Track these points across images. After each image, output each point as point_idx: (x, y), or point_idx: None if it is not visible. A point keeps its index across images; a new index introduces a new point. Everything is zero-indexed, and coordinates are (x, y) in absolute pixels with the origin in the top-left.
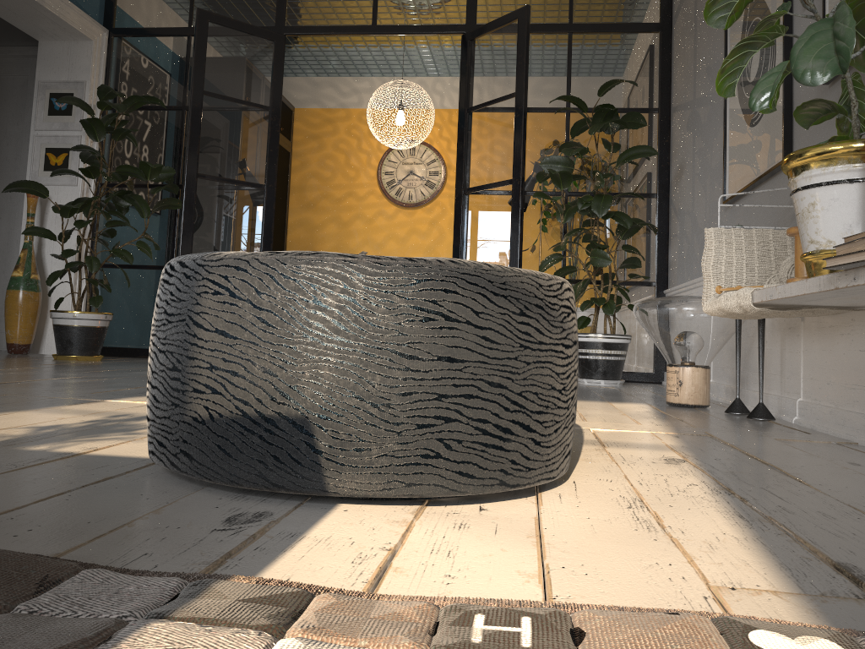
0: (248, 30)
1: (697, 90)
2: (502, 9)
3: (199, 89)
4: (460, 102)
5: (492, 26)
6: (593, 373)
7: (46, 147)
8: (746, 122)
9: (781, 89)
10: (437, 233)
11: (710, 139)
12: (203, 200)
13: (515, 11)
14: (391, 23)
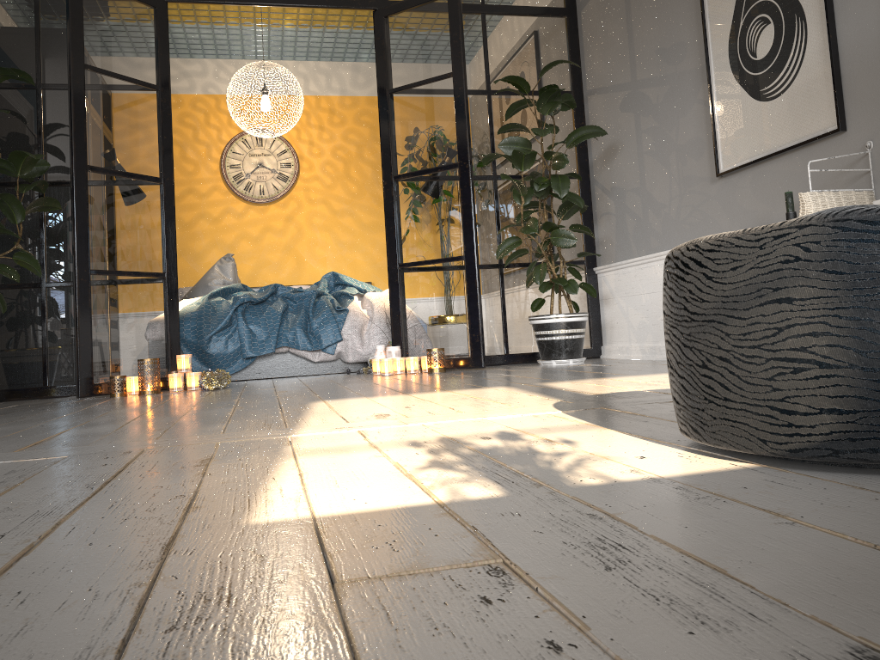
0: None
1: (639, 72)
2: None
3: (80, 61)
4: (379, 83)
5: (413, 2)
6: (560, 353)
7: None
8: (754, 97)
9: (824, 63)
10: (294, 230)
11: (673, 117)
12: (96, 198)
13: None
14: None
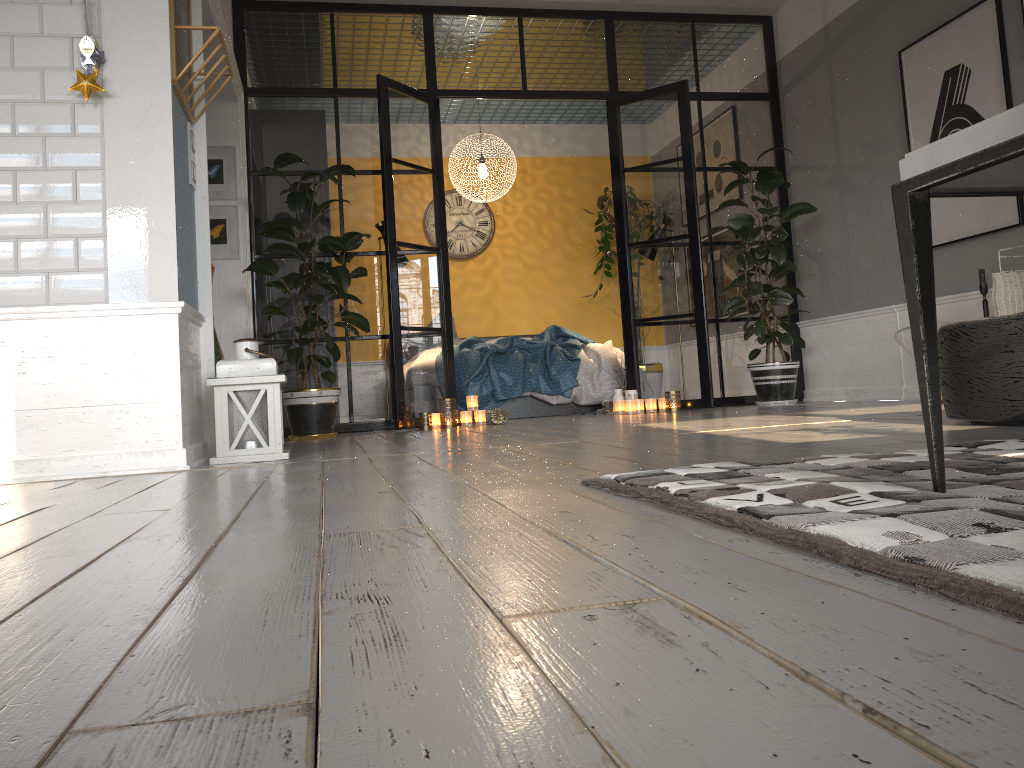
0: (415, 95)
1: (844, 157)
2: (639, 77)
3: (389, 156)
4: (613, 163)
5: (645, 95)
6: (777, 395)
7: None
8: None
9: None
10: (491, 284)
11: (877, 199)
12: (401, 268)
13: (673, 84)
14: (541, 88)
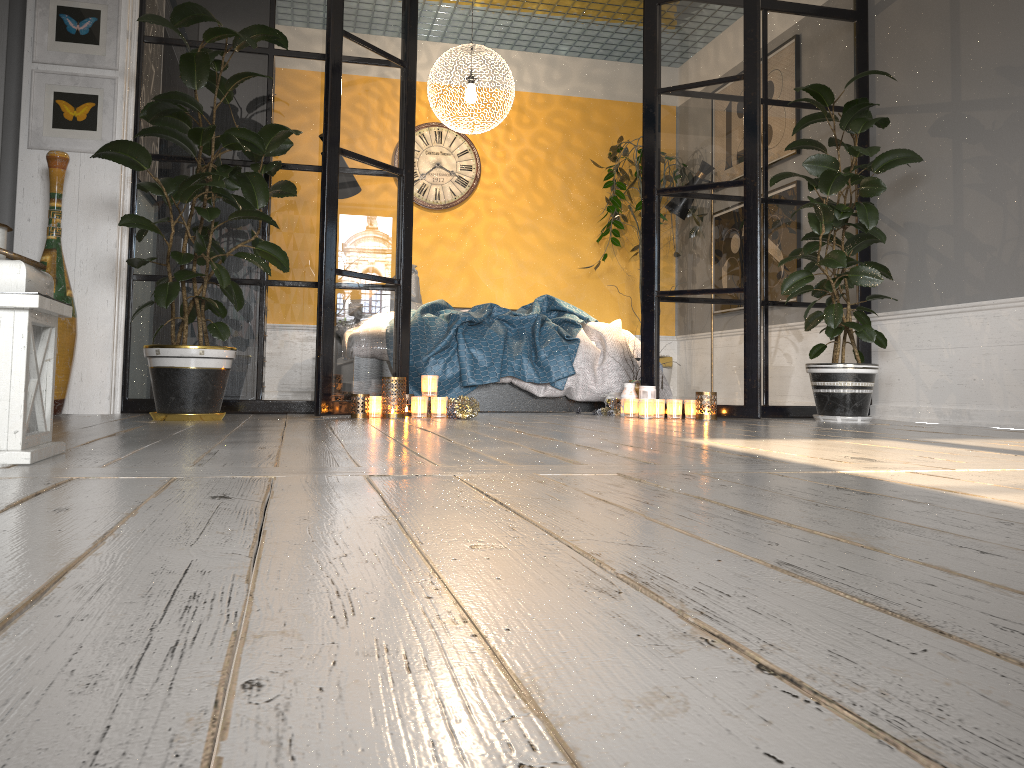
0: None
1: (965, 92)
2: None
3: (339, 26)
4: (646, 80)
5: None
6: (847, 409)
7: (55, 90)
8: None
9: None
10: (470, 244)
11: (1018, 147)
12: (344, 187)
13: None
14: None
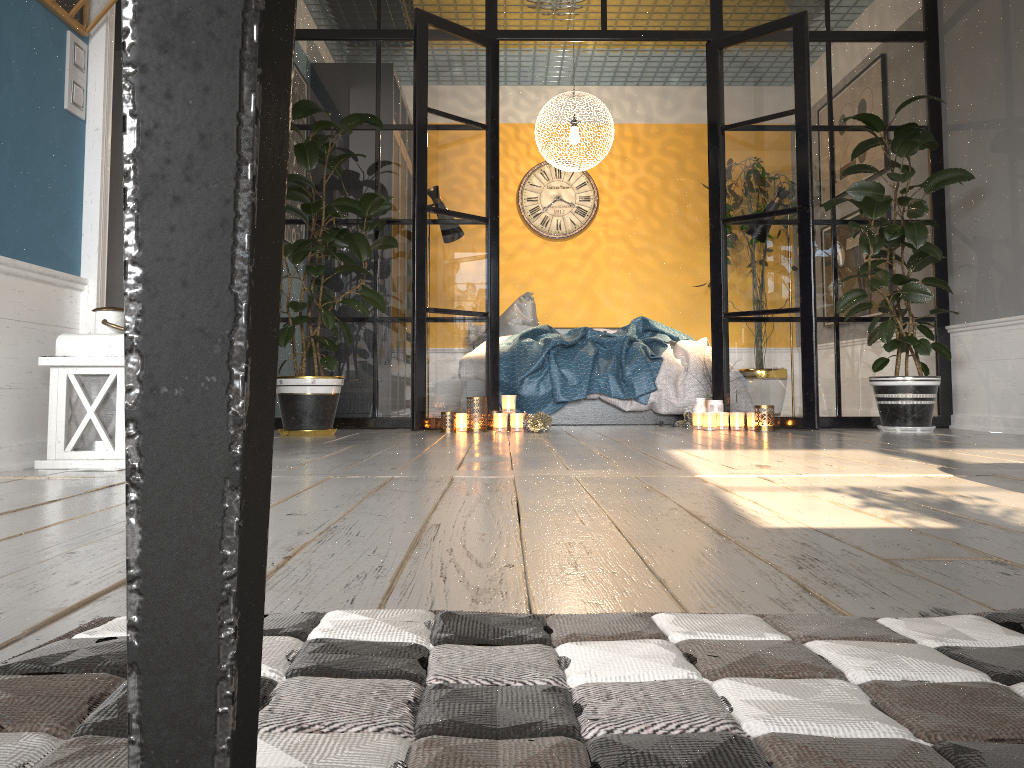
0: (465, 35)
1: (1017, 108)
2: (750, 14)
3: (423, 105)
4: (710, 120)
5: (753, 33)
6: (906, 419)
7: None
8: None
9: None
10: (590, 268)
11: None
12: (432, 238)
13: (788, 17)
14: (624, 27)
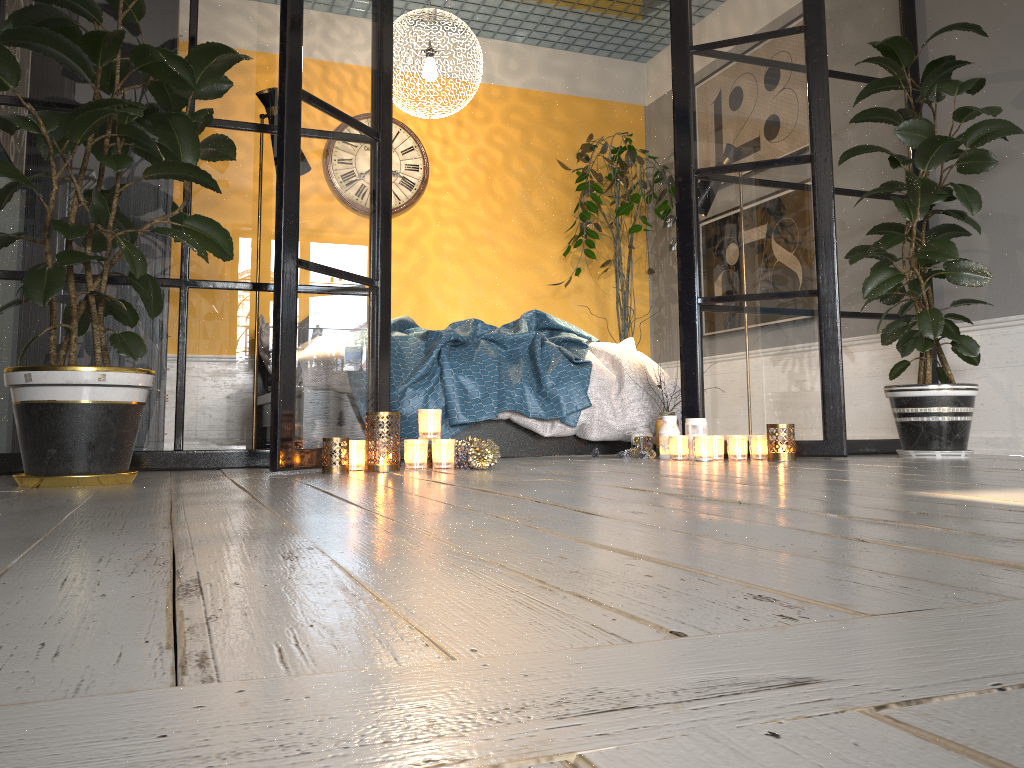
0: None
1: None
2: None
3: None
4: (675, 36)
5: None
6: (948, 441)
7: None
8: None
9: None
10: (417, 257)
11: None
12: (307, 145)
13: None
14: None
